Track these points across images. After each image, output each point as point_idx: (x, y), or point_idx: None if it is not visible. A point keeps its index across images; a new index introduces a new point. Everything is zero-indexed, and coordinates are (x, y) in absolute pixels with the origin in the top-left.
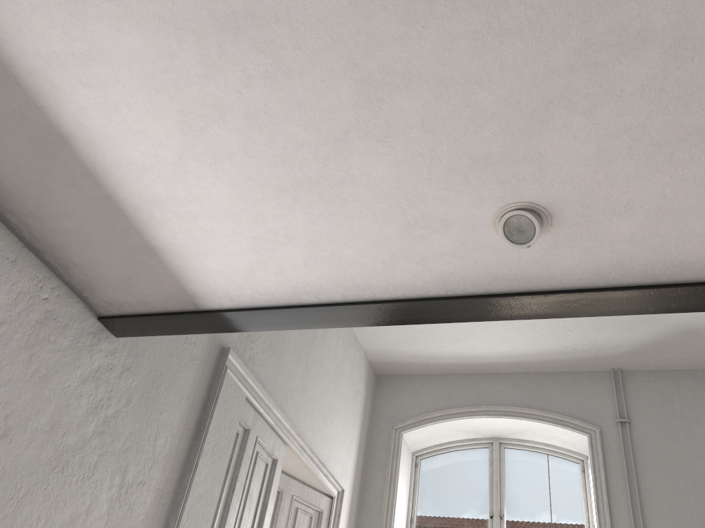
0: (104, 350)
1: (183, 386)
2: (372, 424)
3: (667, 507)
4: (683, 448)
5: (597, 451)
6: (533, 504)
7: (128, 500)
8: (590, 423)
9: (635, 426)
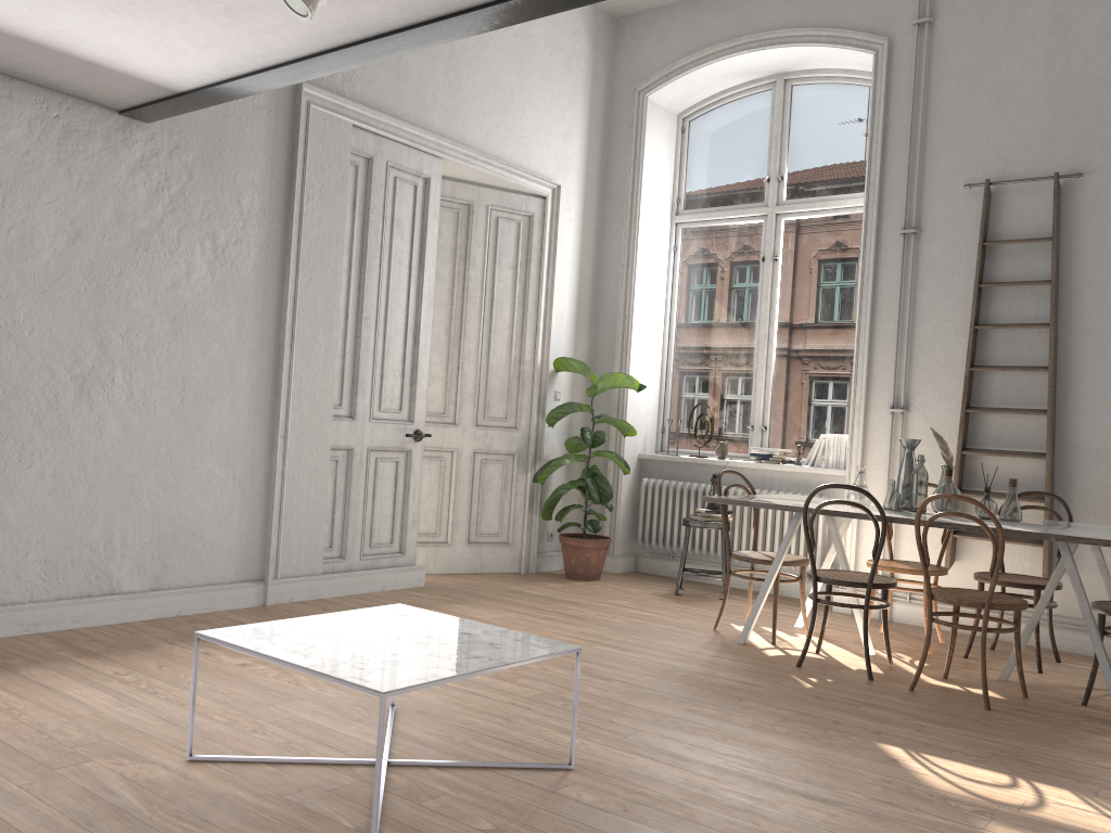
0: (141, 139)
1: (254, 142)
2: (612, 91)
3: (957, 137)
4: (998, 48)
5: (881, 74)
6: (821, 156)
7: (228, 258)
8: (880, 33)
9: (939, 26)
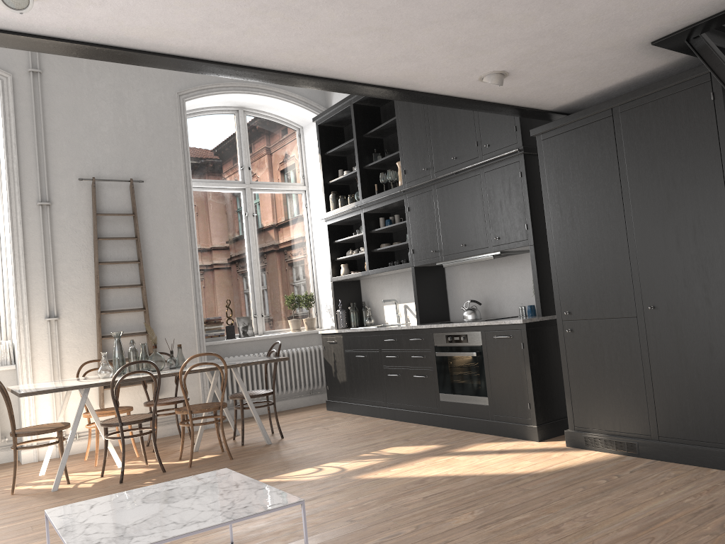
0: None
1: None
2: None
3: (67, 148)
4: (86, 101)
5: (8, 97)
6: None
7: None
8: (3, 69)
9: (46, 77)
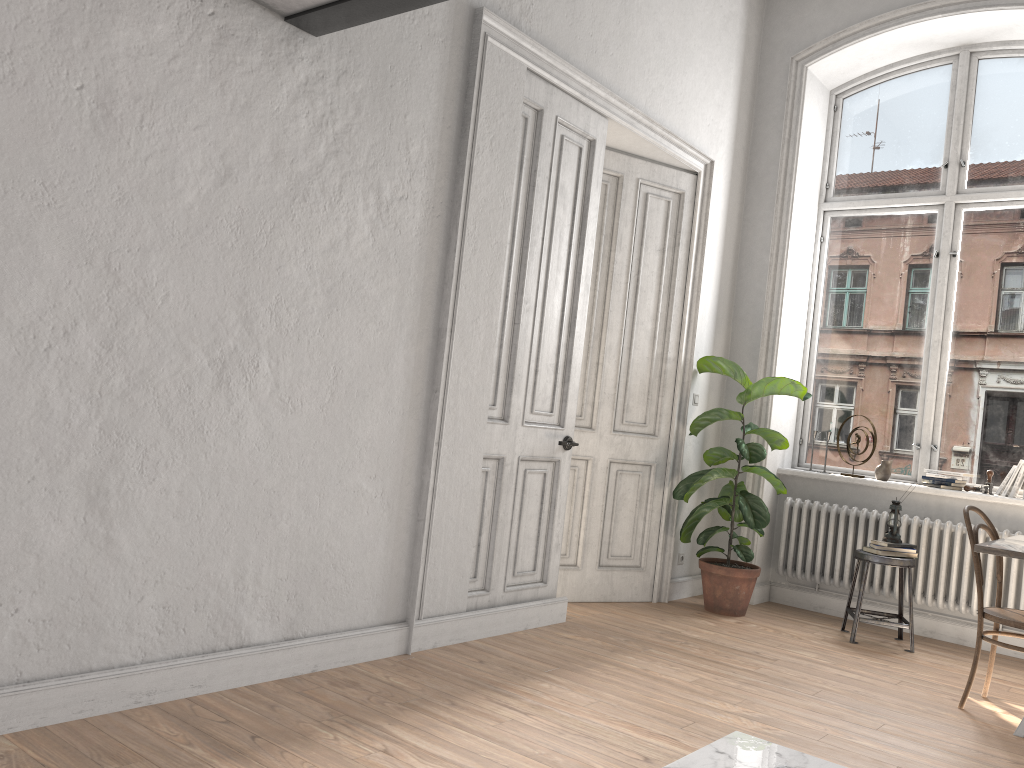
0: (306, 57)
1: (427, 76)
2: (761, 61)
3: None
4: None
5: None
6: (1016, 139)
7: (392, 218)
8: None
9: None
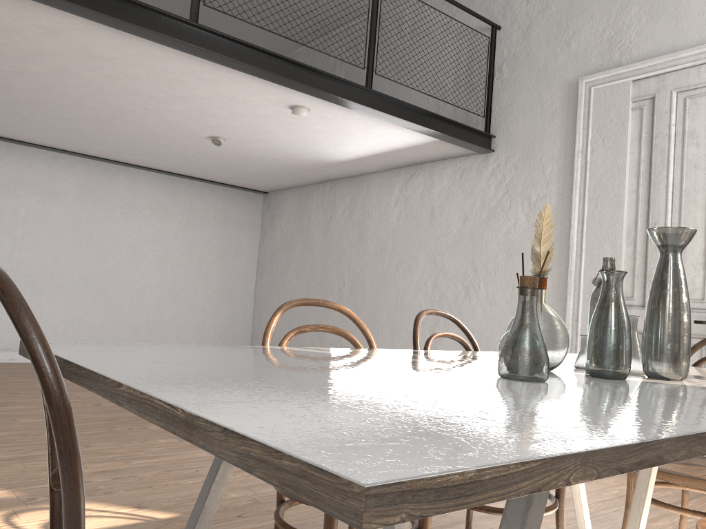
0: (492, 161)
1: (553, 132)
2: None
3: None
4: None
5: None
6: None
7: (537, 208)
8: None
9: None
